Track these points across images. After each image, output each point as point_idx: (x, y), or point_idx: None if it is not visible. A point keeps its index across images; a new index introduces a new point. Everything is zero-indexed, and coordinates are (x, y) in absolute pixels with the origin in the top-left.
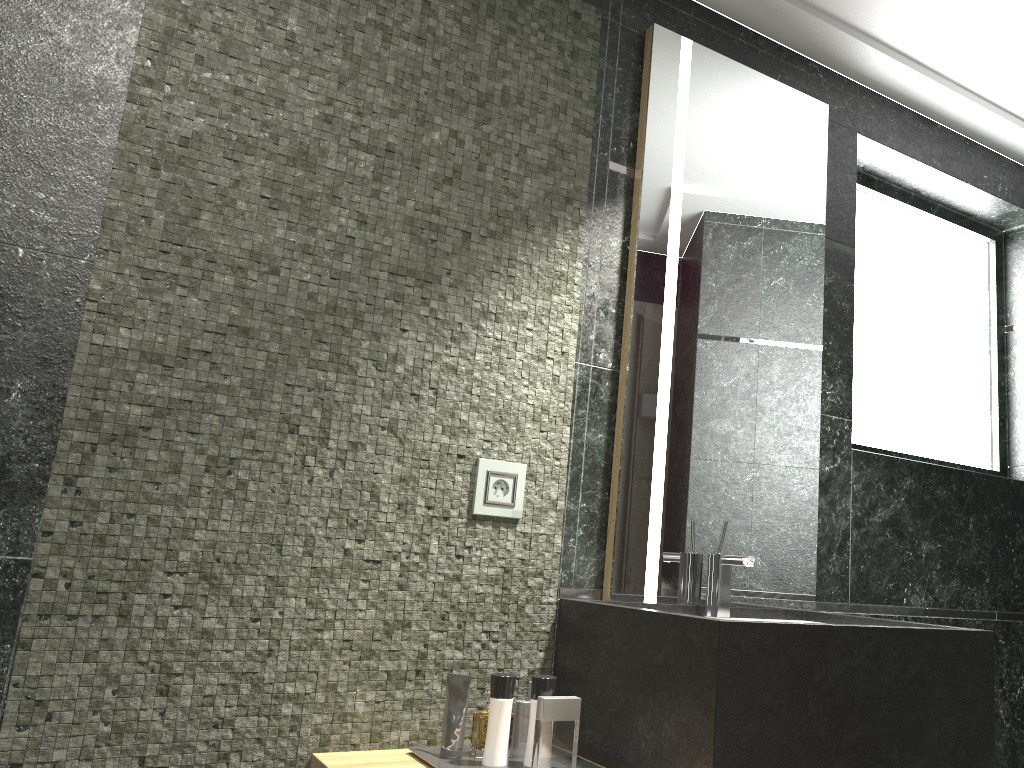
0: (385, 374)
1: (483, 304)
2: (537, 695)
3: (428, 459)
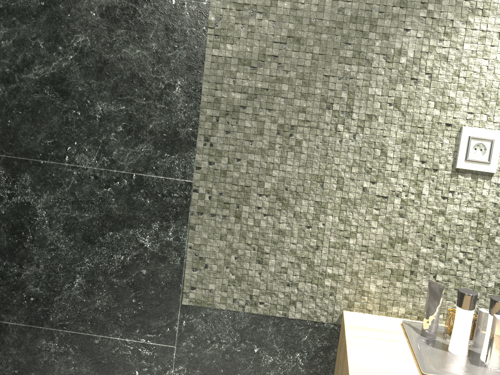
0: (392, 64)
1: (472, 2)
2: (493, 313)
3: (423, 127)
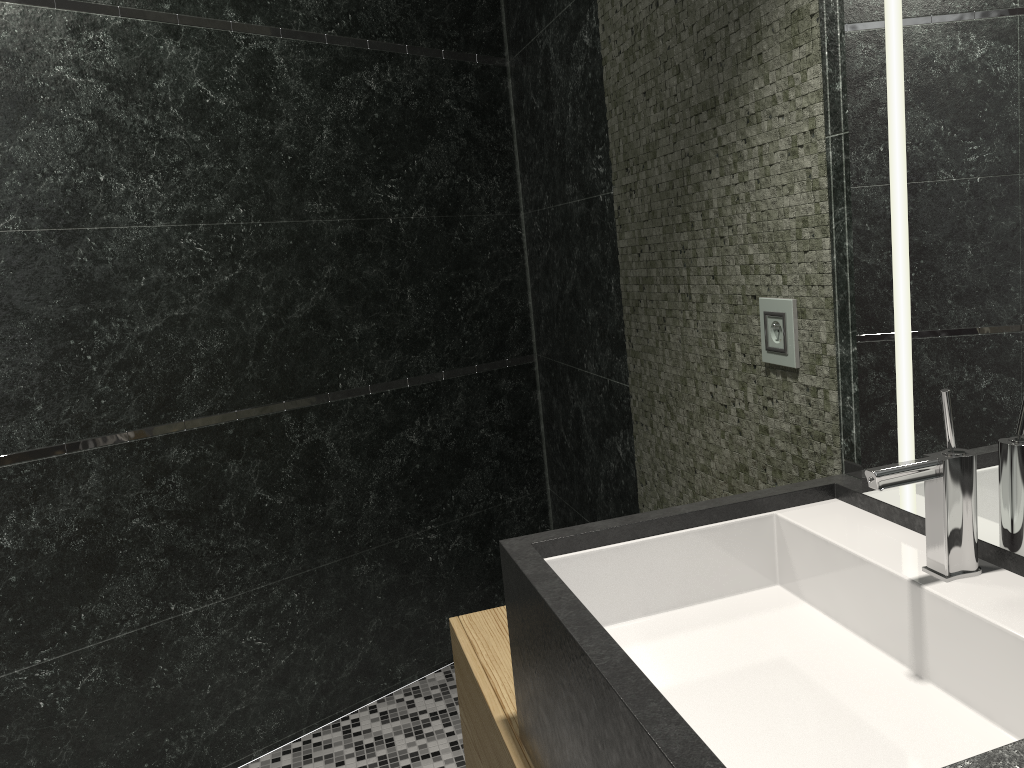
0: (706, 222)
1: (746, 108)
2: None
3: (735, 304)
